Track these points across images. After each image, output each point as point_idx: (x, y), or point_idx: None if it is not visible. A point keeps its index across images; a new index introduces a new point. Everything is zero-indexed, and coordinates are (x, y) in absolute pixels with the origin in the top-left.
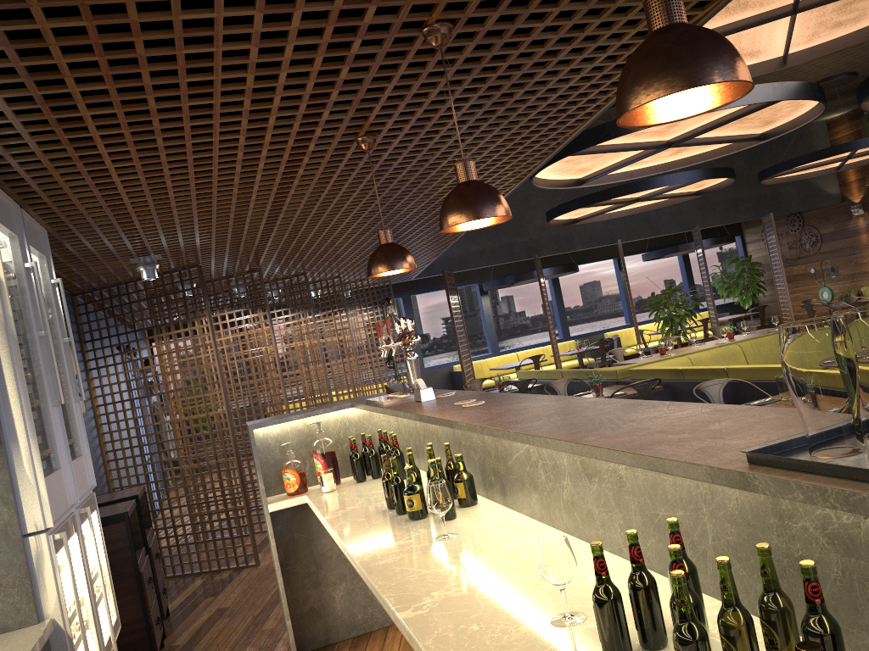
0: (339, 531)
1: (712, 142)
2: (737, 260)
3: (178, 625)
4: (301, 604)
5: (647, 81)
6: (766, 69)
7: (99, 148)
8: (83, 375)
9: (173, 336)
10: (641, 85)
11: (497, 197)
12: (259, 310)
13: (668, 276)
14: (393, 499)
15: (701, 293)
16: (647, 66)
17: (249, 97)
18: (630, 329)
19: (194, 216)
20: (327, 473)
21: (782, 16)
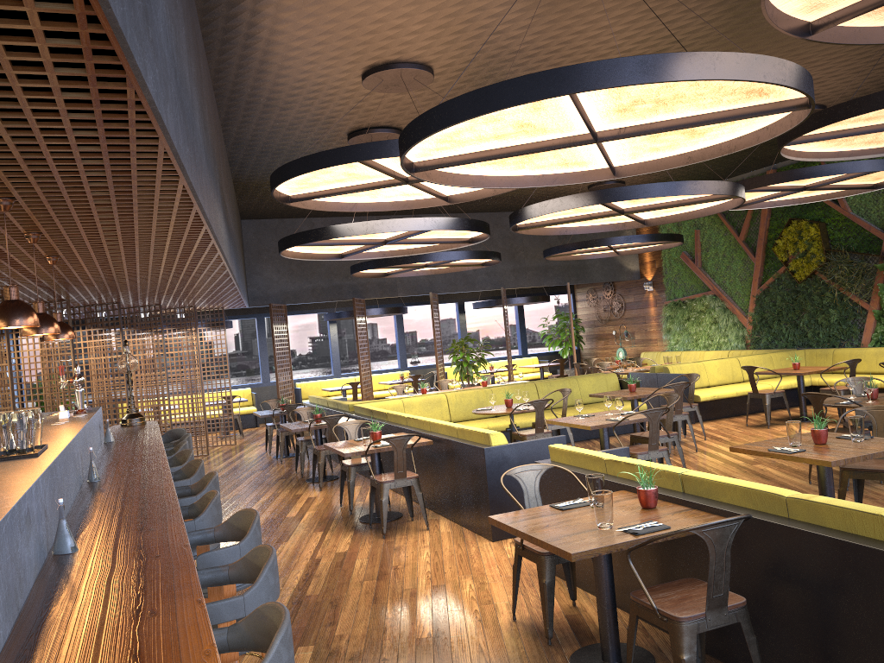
0: None
1: (424, 243)
2: (561, 316)
3: None
4: None
5: None
6: (435, 203)
7: None
8: None
9: None
10: None
11: (47, 324)
12: None
13: (513, 322)
14: None
15: (539, 340)
16: None
17: None
18: None
19: None
20: None
21: (399, 184)
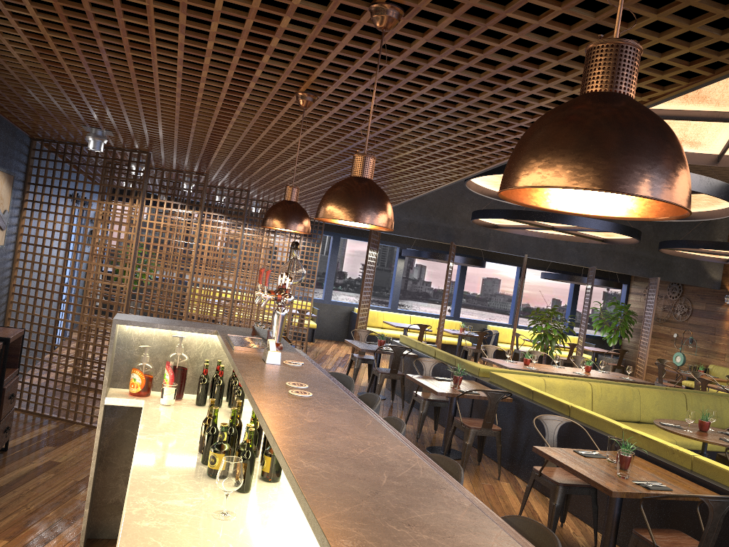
0: (137, 461)
1: None
2: (617, 304)
3: (8, 464)
4: (108, 494)
5: (550, 158)
6: (700, 160)
7: (30, 11)
8: (16, 211)
9: (106, 206)
10: (541, 160)
11: (383, 206)
12: (194, 209)
13: (557, 296)
14: (202, 447)
15: (578, 320)
16: (557, 137)
17: (185, 13)
18: (510, 329)
19: (140, 109)
20: (169, 387)
21: None
